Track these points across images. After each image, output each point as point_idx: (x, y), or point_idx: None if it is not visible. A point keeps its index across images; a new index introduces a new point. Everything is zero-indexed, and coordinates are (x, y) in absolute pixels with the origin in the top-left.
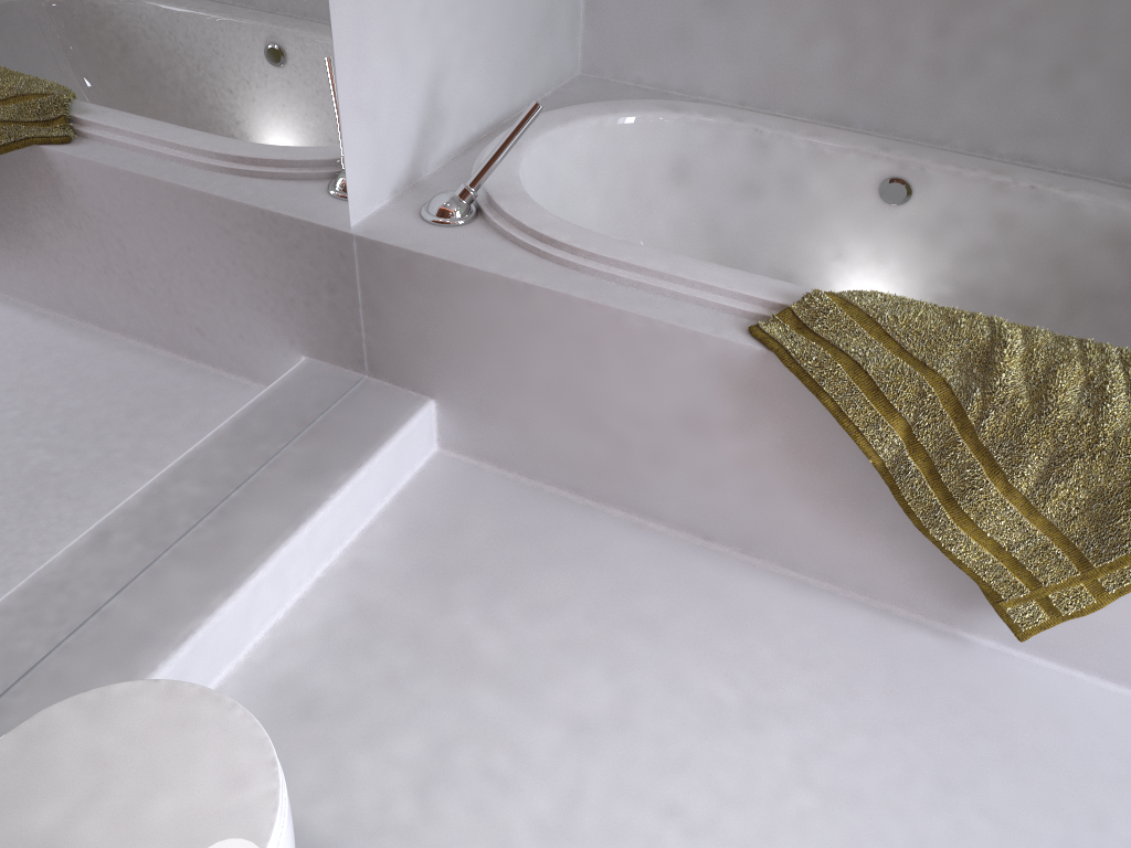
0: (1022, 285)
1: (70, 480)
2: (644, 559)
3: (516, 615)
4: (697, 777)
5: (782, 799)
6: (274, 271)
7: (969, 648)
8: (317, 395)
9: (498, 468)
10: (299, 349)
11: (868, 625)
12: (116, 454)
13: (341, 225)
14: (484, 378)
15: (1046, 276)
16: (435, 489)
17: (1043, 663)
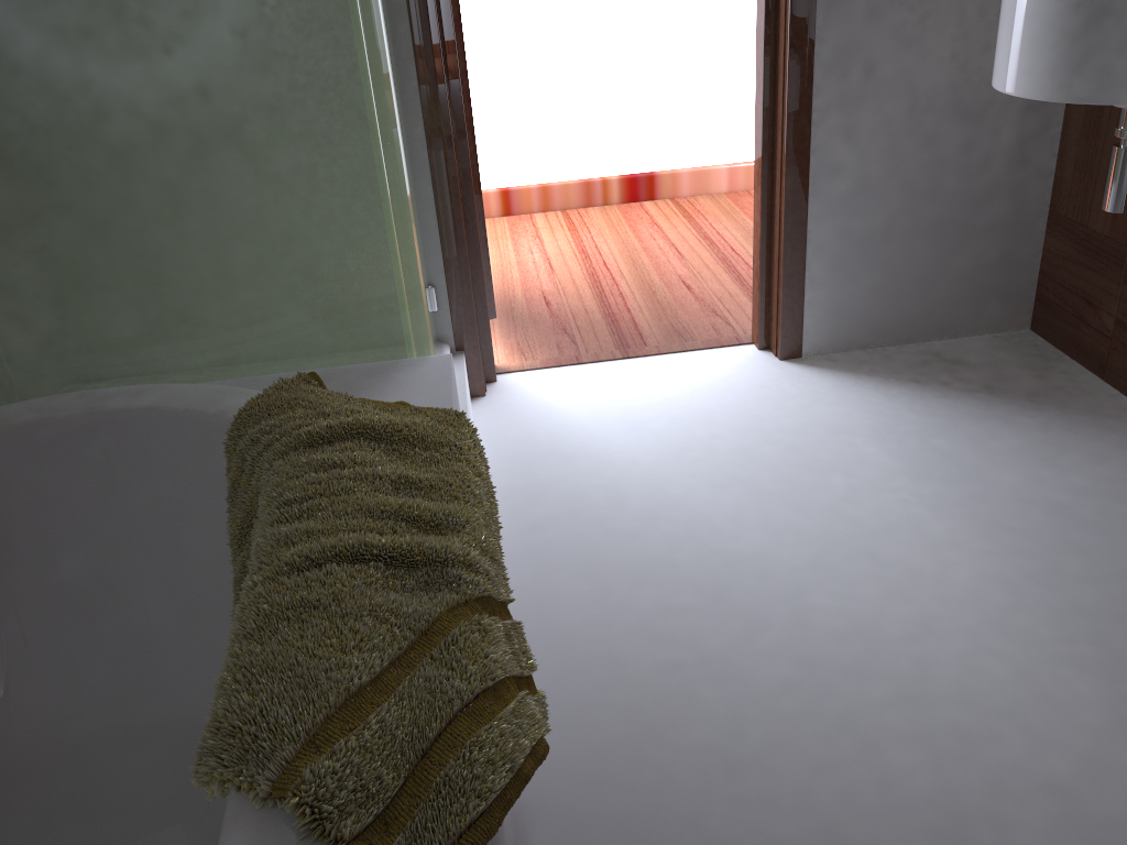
0: None
1: None
2: None
3: None
4: None
5: None
6: None
7: (525, 801)
8: None
9: None
10: None
11: None
12: None
13: None
14: None
15: None
16: None
17: None
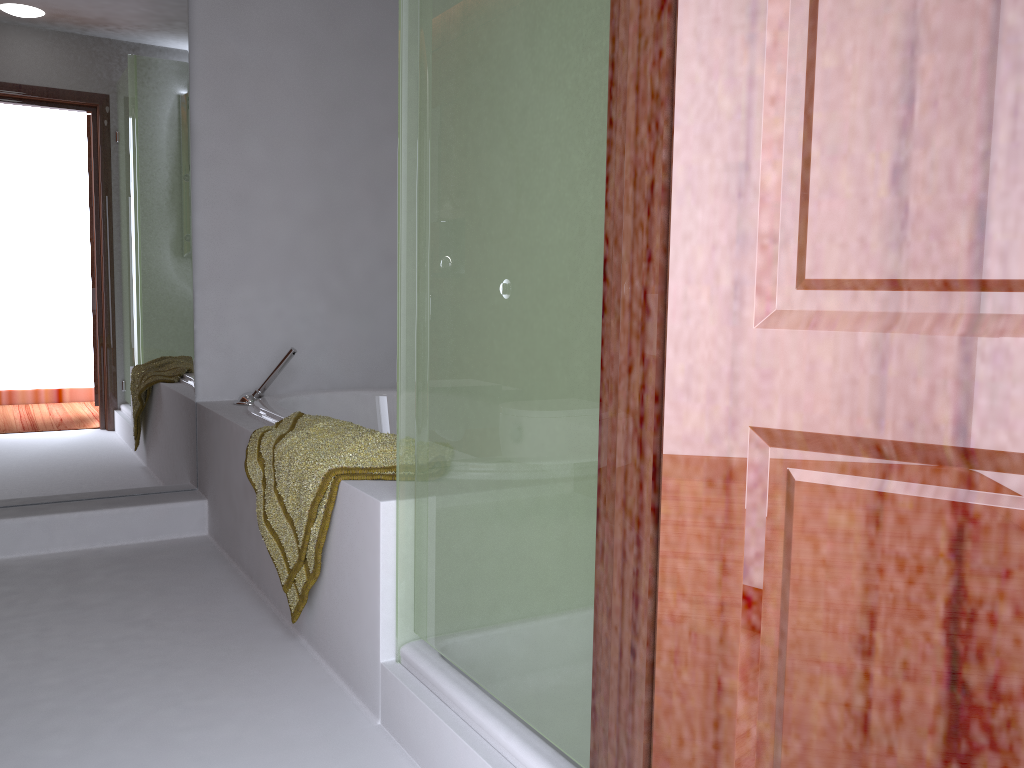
0: None
1: None
2: (211, 578)
3: (121, 576)
4: (75, 627)
5: (90, 642)
6: (130, 396)
7: (290, 640)
8: (152, 479)
9: (217, 543)
10: (142, 446)
11: (260, 620)
12: (5, 437)
13: (187, 394)
14: (214, 479)
15: None
16: (178, 543)
17: (315, 655)
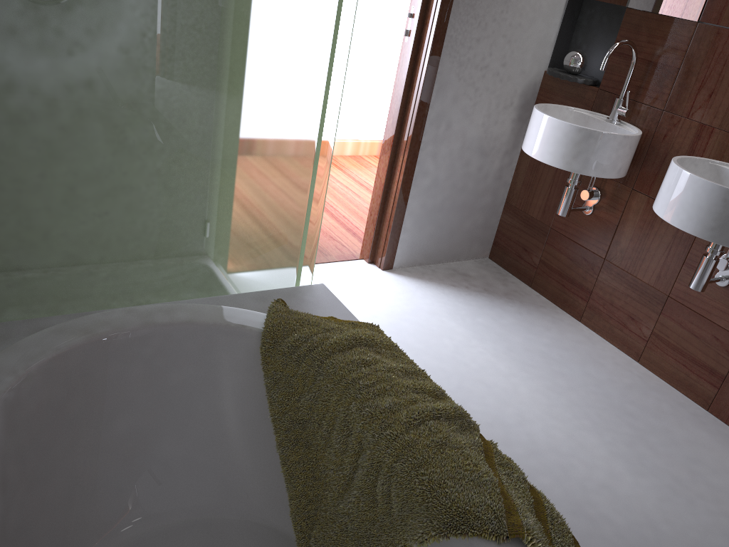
0: None
1: None
2: None
3: None
4: None
5: None
6: None
7: None
8: None
9: None
10: None
11: None
12: None
13: None
14: None
15: None
16: None
17: None
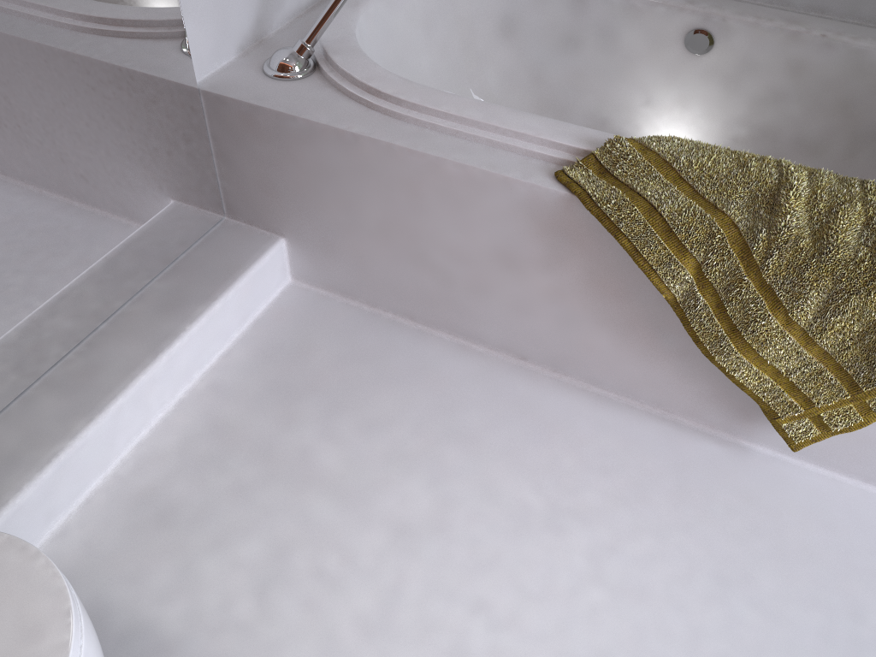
0: (810, 127)
1: None
2: (467, 377)
3: (352, 430)
4: (503, 576)
5: (577, 595)
6: (119, 125)
7: (748, 455)
8: (177, 236)
9: (343, 297)
10: (154, 196)
11: (660, 435)
12: None
13: (186, 81)
14: (324, 219)
15: (832, 118)
16: (287, 317)
17: (812, 468)
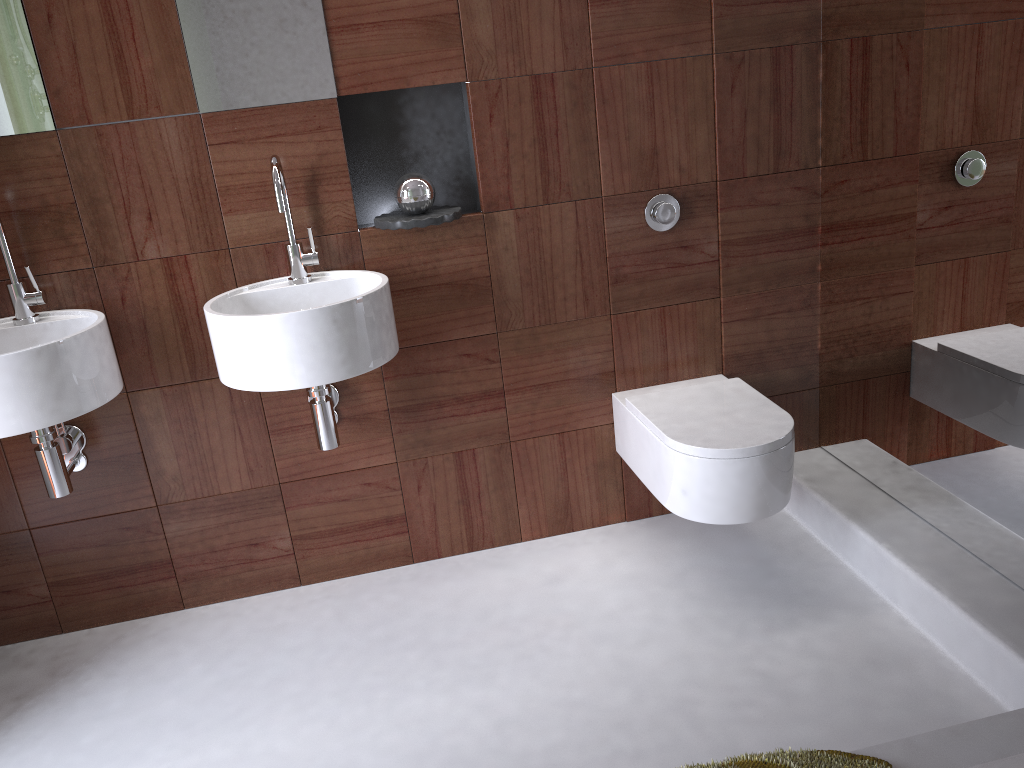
0: None
1: (1003, 470)
2: None
3: None
4: None
5: None
6: None
7: None
8: None
9: None
10: None
11: None
12: None
13: None
14: None
15: None
16: None
17: None
